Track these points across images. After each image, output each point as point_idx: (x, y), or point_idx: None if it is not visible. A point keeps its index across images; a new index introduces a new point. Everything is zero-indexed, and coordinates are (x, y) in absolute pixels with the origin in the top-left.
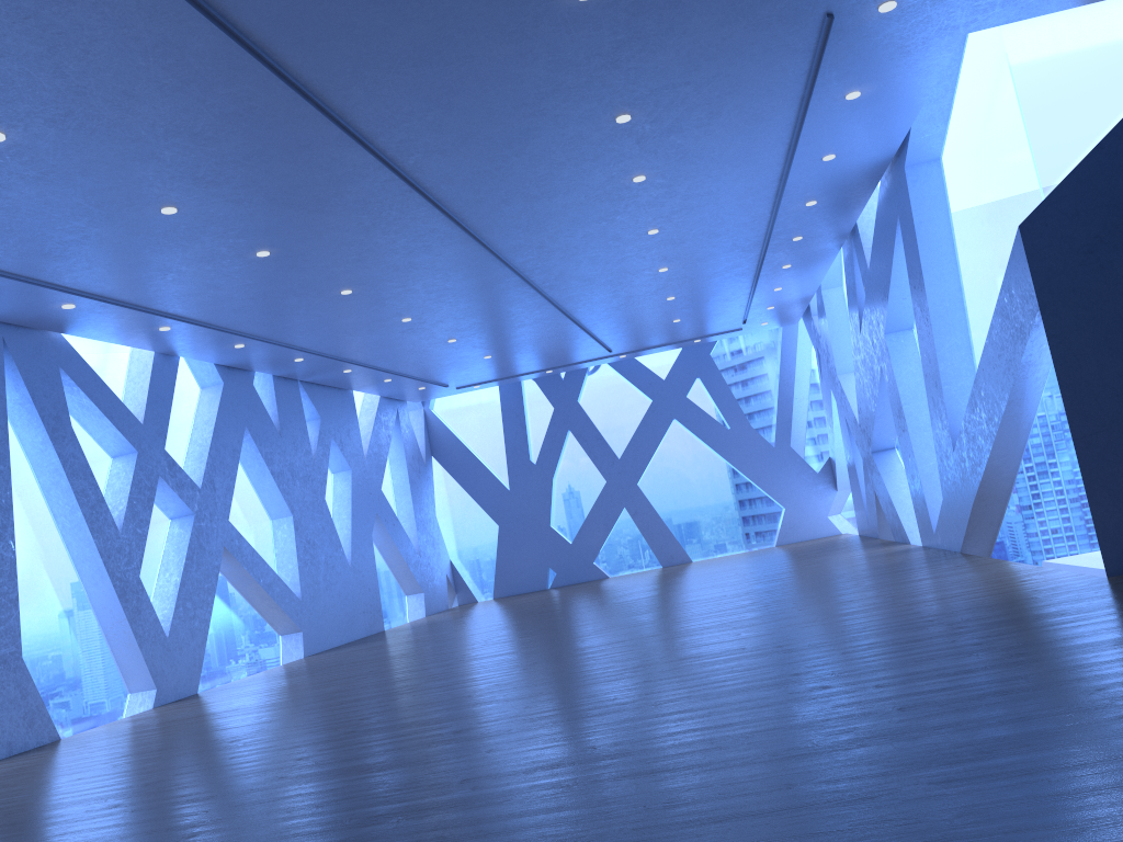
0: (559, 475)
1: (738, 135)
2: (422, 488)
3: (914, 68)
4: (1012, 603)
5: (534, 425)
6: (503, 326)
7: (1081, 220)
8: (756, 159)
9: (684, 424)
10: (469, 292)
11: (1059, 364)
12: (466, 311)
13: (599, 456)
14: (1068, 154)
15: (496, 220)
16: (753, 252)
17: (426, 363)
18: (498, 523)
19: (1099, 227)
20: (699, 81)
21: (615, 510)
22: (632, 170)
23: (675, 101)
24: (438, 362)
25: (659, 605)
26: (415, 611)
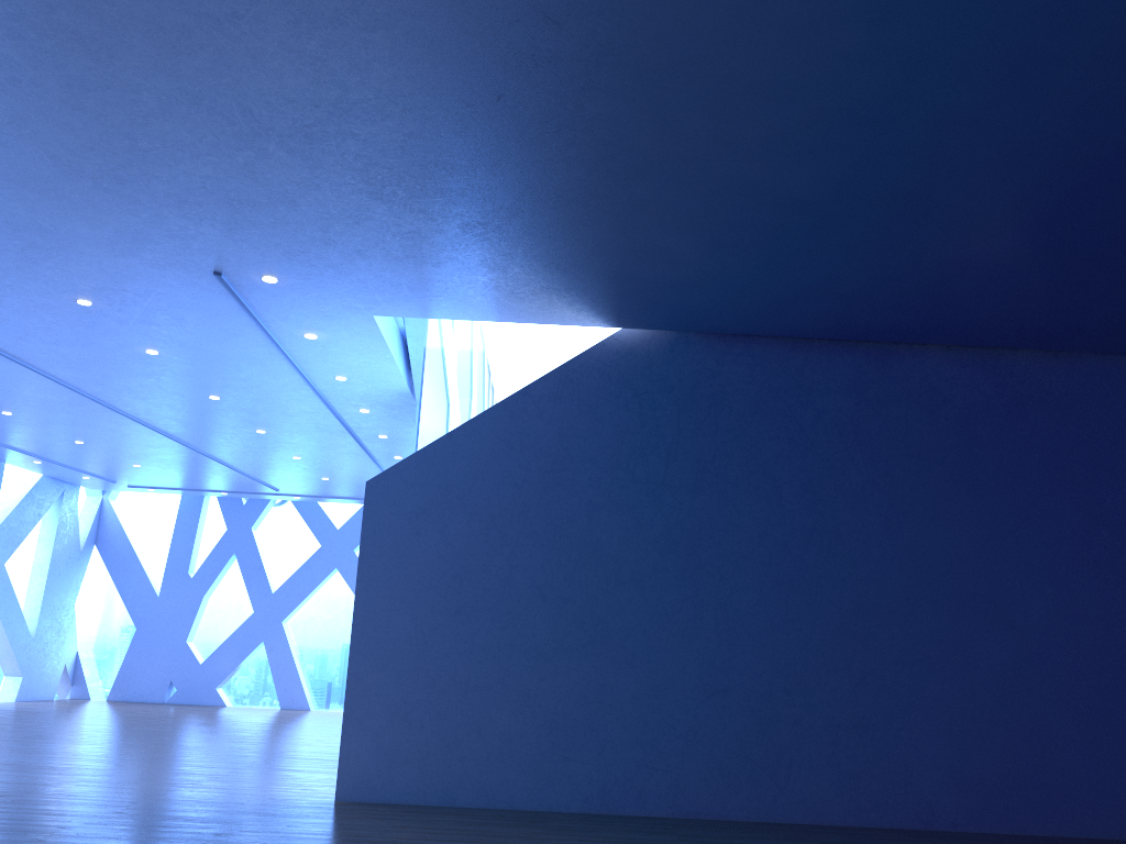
0: (215, 594)
1: (224, 340)
2: (67, 573)
3: (352, 329)
4: (219, 803)
5: (207, 541)
6: (128, 442)
7: (416, 491)
8: (264, 363)
9: (344, 576)
10: (58, 404)
11: (359, 606)
12: (71, 420)
13: (255, 586)
14: (446, 433)
15: (28, 352)
16: (348, 438)
17: (68, 456)
18: (137, 626)
19: (427, 500)
20: (136, 291)
21: (254, 641)
22: (138, 343)
23: (127, 301)
24: (82, 458)
25: (126, 740)
26: (7, 693)
